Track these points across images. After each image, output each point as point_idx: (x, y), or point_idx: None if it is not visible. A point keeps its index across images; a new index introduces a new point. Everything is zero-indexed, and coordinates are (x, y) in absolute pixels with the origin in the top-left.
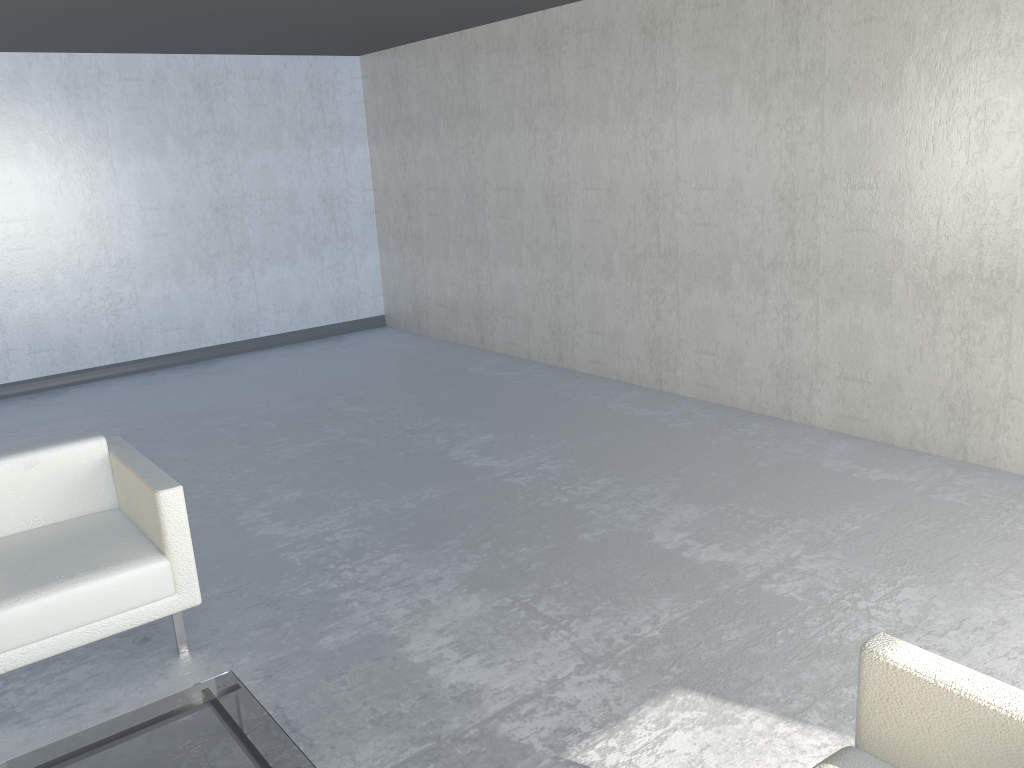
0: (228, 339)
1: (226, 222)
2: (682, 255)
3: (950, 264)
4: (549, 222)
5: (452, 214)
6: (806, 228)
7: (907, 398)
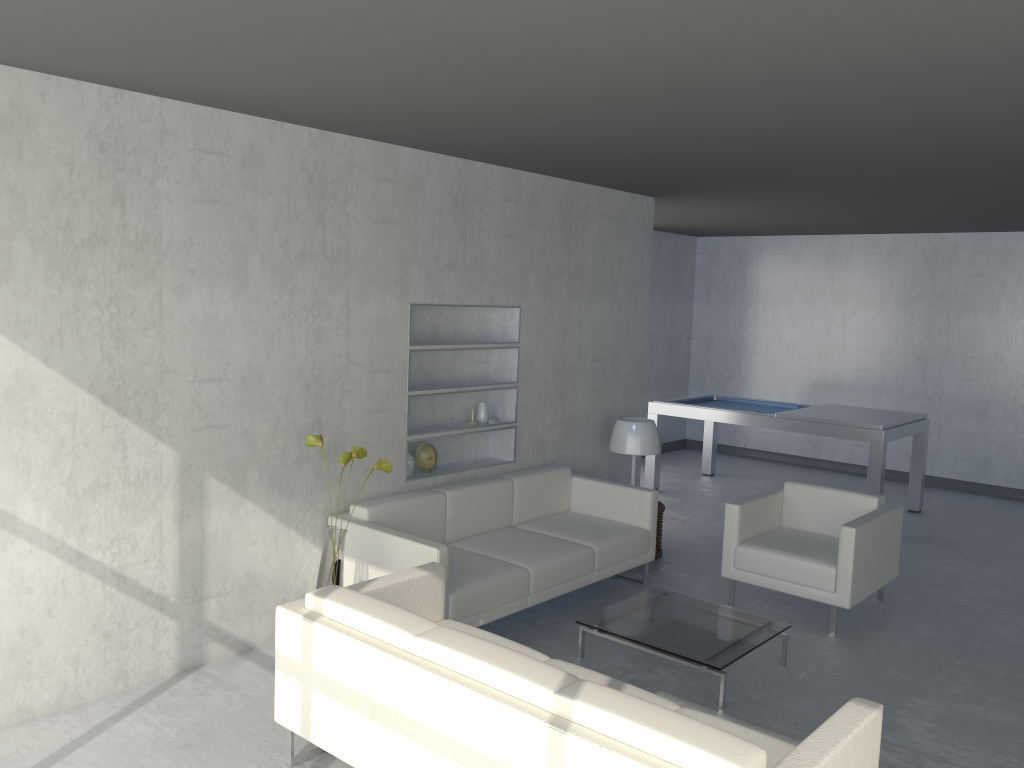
0: None
1: None
2: None
3: None
4: None
5: None
6: None
7: None
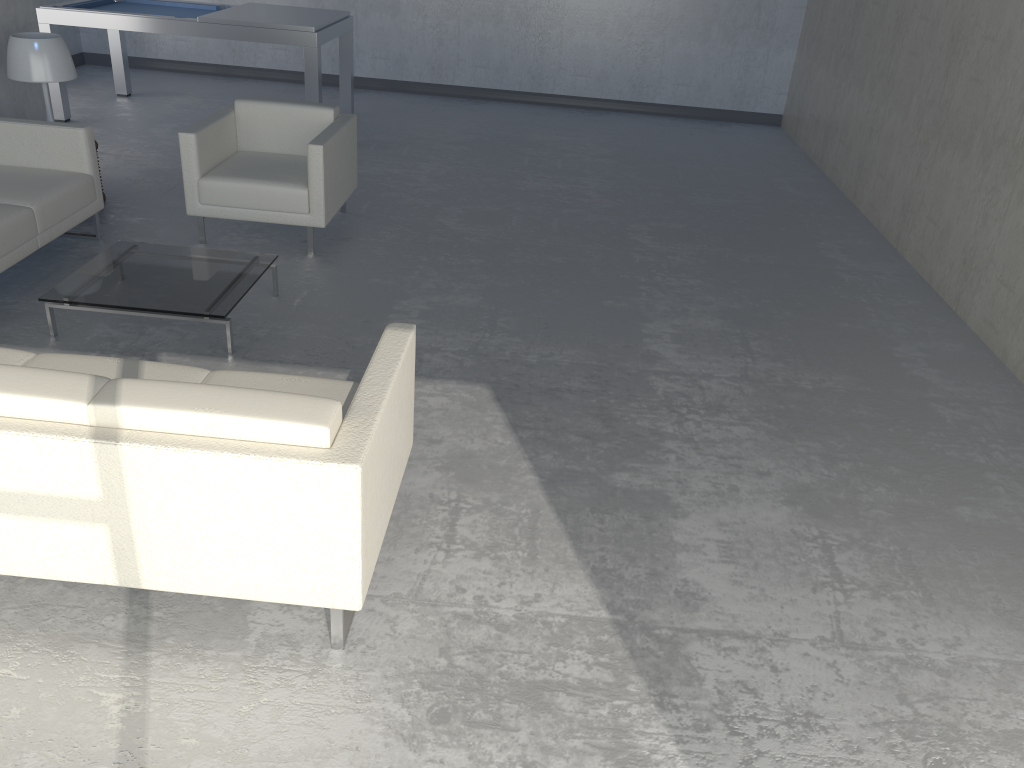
0: (625, 97)
1: None
2: (951, 110)
3: None
4: (890, 48)
5: (843, 22)
6: None
7: None
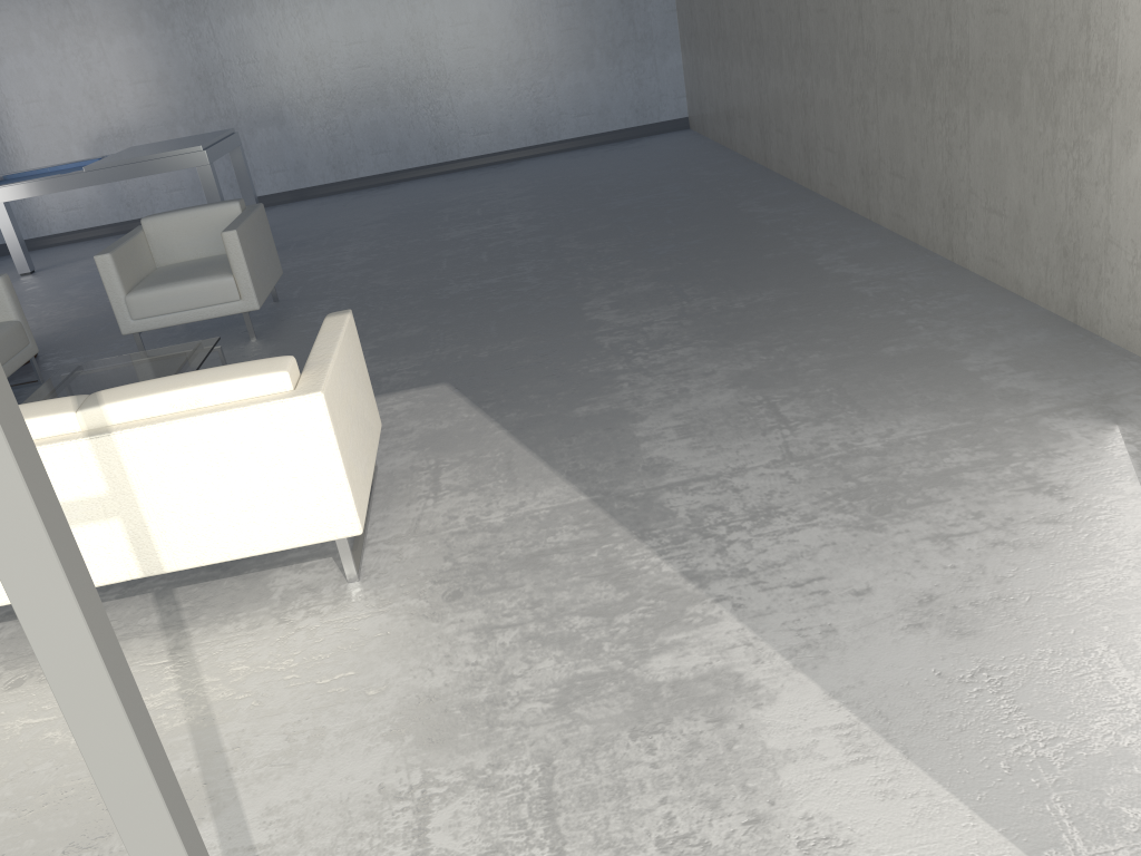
0: (532, 142)
1: (526, 32)
2: (812, 45)
3: (937, 45)
4: (751, 14)
5: (709, 9)
6: (867, 10)
7: (922, 194)
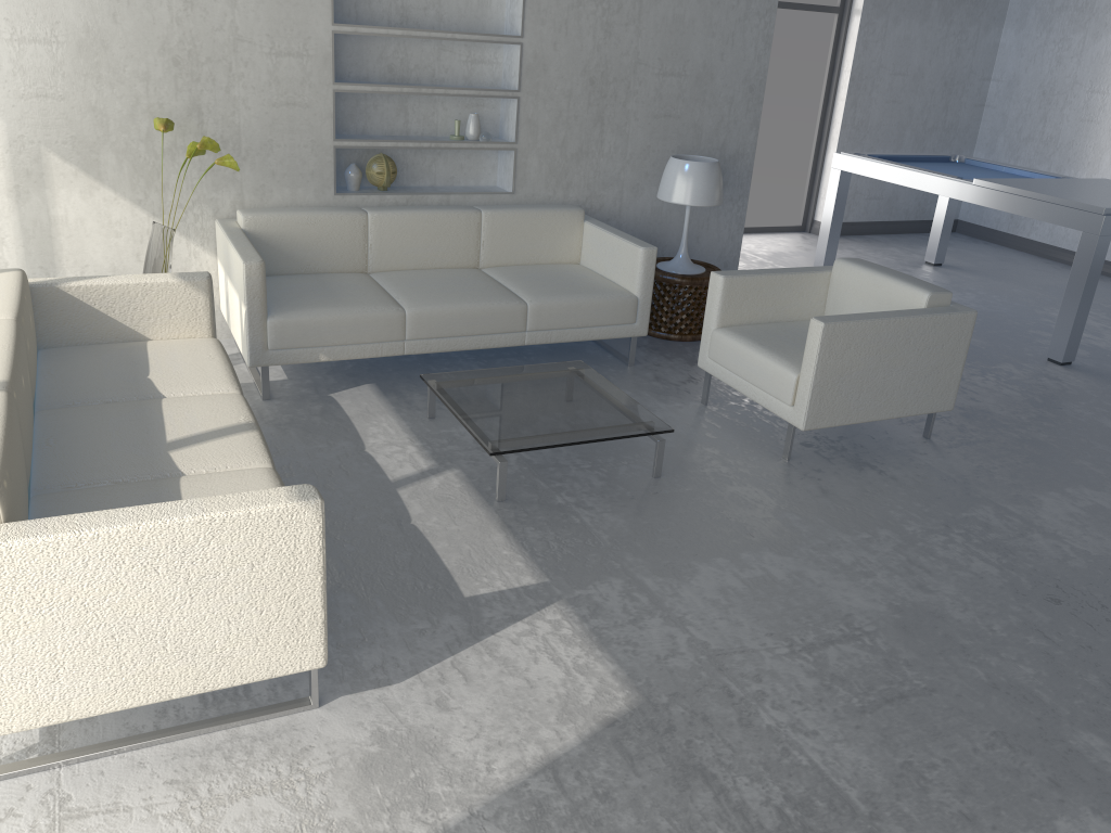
0: None
1: None
2: None
3: None
4: None
5: None
6: None
7: None
